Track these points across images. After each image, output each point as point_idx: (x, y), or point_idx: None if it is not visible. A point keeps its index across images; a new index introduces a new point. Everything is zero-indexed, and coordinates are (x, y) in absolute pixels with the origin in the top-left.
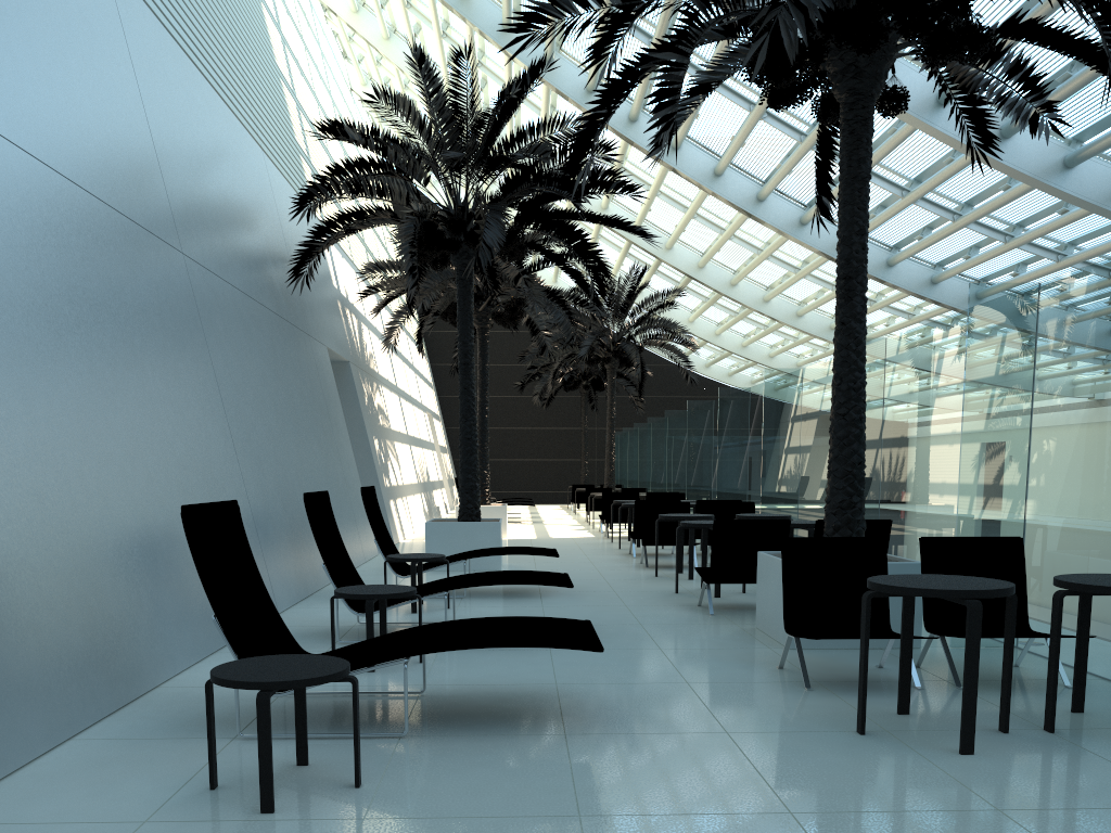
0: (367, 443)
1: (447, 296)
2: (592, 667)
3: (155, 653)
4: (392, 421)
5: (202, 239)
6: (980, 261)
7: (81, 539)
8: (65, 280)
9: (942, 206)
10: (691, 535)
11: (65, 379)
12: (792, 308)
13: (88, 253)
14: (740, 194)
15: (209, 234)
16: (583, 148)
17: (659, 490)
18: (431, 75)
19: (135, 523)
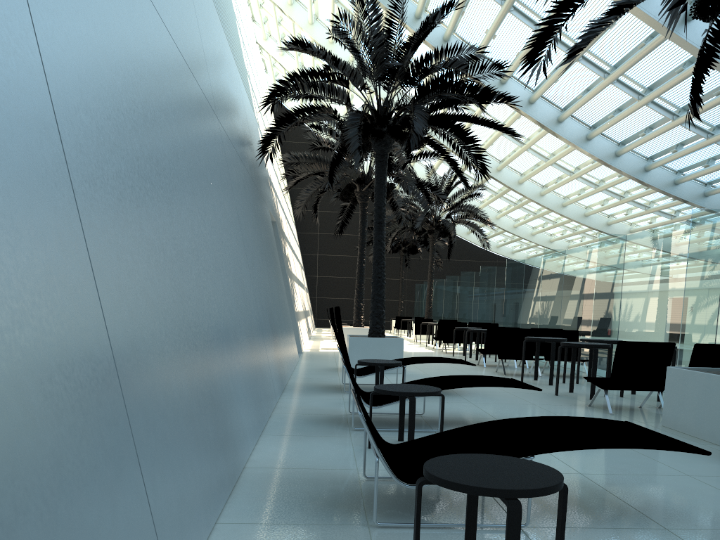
0: (286, 280)
1: (346, 178)
2: (588, 458)
3: (240, 437)
4: (291, 267)
5: (223, 111)
6: (718, 169)
7: (203, 337)
8: (176, 114)
9: (700, 128)
10: (553, 352)
11: (183, 196)
12: (559, 201)
13: (183, 97)
14: (546, 117)
15: (225, 110)
16: (540, 47)
17: (466, 322)
18: (375, 6)
19: (222, 325)
